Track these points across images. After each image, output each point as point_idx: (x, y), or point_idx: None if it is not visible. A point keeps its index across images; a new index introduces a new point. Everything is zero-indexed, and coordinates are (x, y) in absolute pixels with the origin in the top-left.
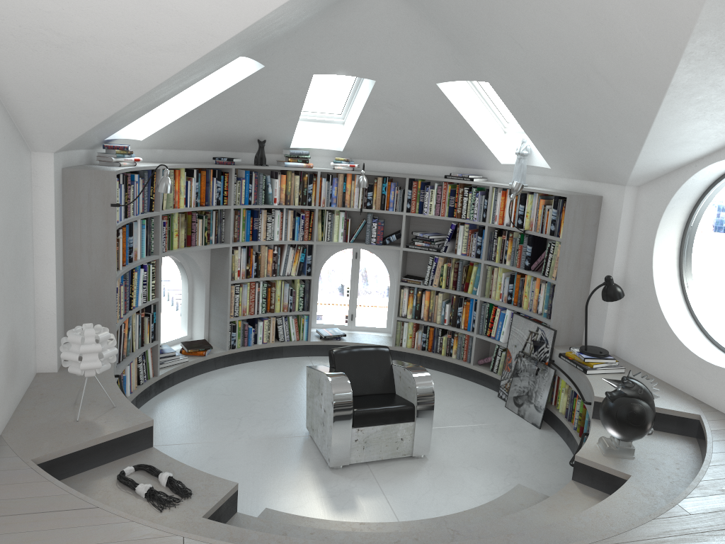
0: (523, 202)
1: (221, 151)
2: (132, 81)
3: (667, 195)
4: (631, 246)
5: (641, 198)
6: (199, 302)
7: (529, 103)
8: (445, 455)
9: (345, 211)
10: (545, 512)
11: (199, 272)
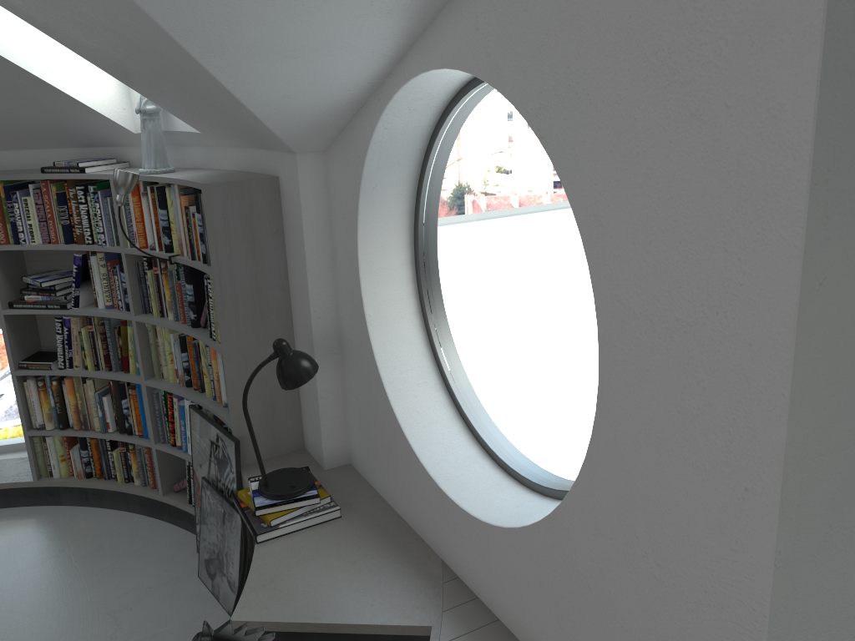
0: (163, 203)
1: None
2: None
3: (357, 164)
4: (337, 266)
5: (331, 174)
6: None
7: (21, 2)
8: None
9: None
10: None
11: None
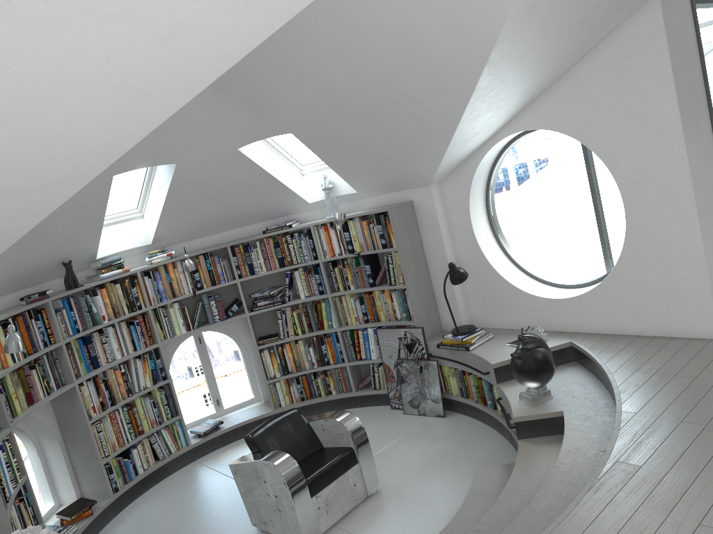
0: (347, 229)
1: (23, 290)
2: (1, 234)
3: (467, 181)
4: (452, 232)
5: (445, 191)
6: (56, 461)
7: (335, 141)
8: (393, 480)
9: (177, 301)
10: (523, 475)
11: (45, 428)
